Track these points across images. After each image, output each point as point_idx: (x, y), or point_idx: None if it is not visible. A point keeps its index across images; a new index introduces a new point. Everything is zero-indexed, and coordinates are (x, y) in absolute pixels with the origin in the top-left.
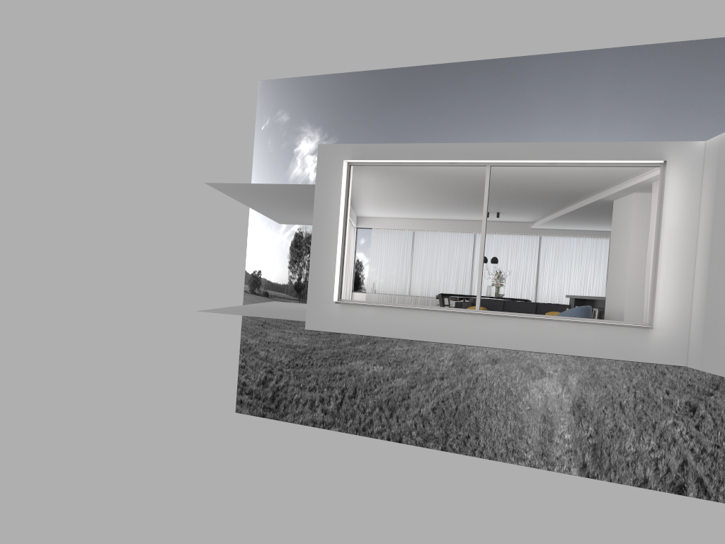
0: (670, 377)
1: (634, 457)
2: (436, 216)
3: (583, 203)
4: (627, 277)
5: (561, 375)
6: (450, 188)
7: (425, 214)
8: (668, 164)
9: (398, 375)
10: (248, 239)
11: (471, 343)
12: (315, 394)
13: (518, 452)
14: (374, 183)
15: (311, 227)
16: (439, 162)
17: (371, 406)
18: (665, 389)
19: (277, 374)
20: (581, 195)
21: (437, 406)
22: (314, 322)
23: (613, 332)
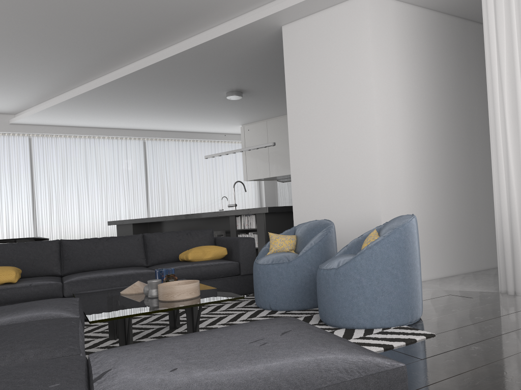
0: None
1: None
2: None
3: (193, 42)
4: (378, 155)
5: None
6: None
7: None
8: None
9: None
10: None
11: None
12: None
13: None
14: None
15: None
16: None
17: None
18: None
19: None
20: (199, 21)
21: None
22: None
23: None
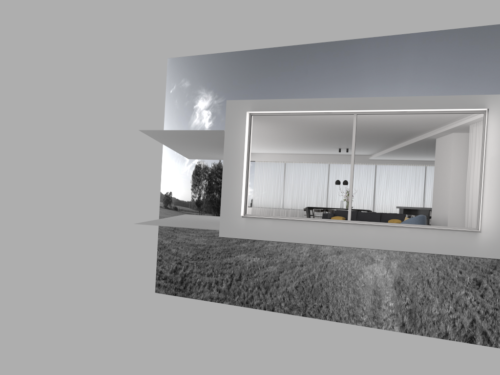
0: (462, 261)
1: (438, 318)
2: (302, 151)
3: (412, 141)
4: (449, 193)
5: (385, 262)
6: (317, 132)
7: (294, 151)
8: (489, 111)
9: (271, 263)
10: (162, 170)
11: (344, 244)
12: (212, 278)
13: (357, 316)
14: (262, 128)
15: (207, 161)
16: (318, 112)
17: (252, 286)
18: (458, 269)
19: (184, 265)
20: (411, 135)
21: (298, 285)
22: (225, 231)
23: (450, 235)
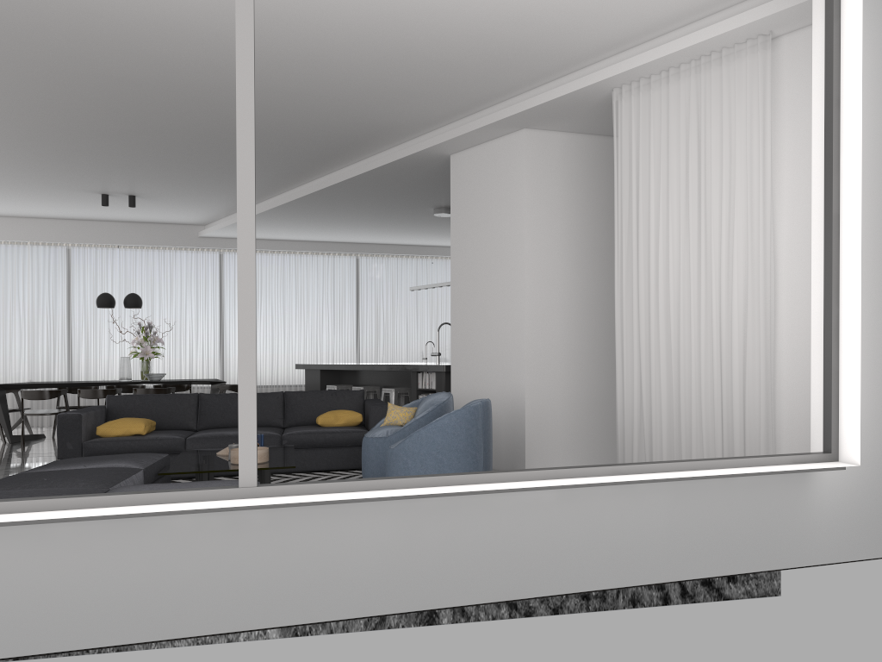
0: None
1: None
2: None
3: (363, 167)
4: (526, 320)
5: None
6: (7, 97)
7: None
8: None
9: None
10: None
11: (223, 622)
12: None
13: None
14: None
15: None
16: None
17: None
18: None
19: None
20: (365, 147)
21: None
22: None
23: (720, 491)
